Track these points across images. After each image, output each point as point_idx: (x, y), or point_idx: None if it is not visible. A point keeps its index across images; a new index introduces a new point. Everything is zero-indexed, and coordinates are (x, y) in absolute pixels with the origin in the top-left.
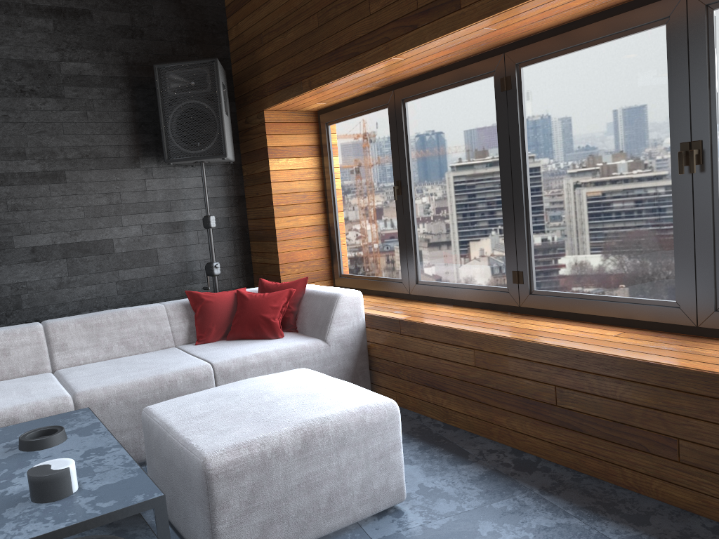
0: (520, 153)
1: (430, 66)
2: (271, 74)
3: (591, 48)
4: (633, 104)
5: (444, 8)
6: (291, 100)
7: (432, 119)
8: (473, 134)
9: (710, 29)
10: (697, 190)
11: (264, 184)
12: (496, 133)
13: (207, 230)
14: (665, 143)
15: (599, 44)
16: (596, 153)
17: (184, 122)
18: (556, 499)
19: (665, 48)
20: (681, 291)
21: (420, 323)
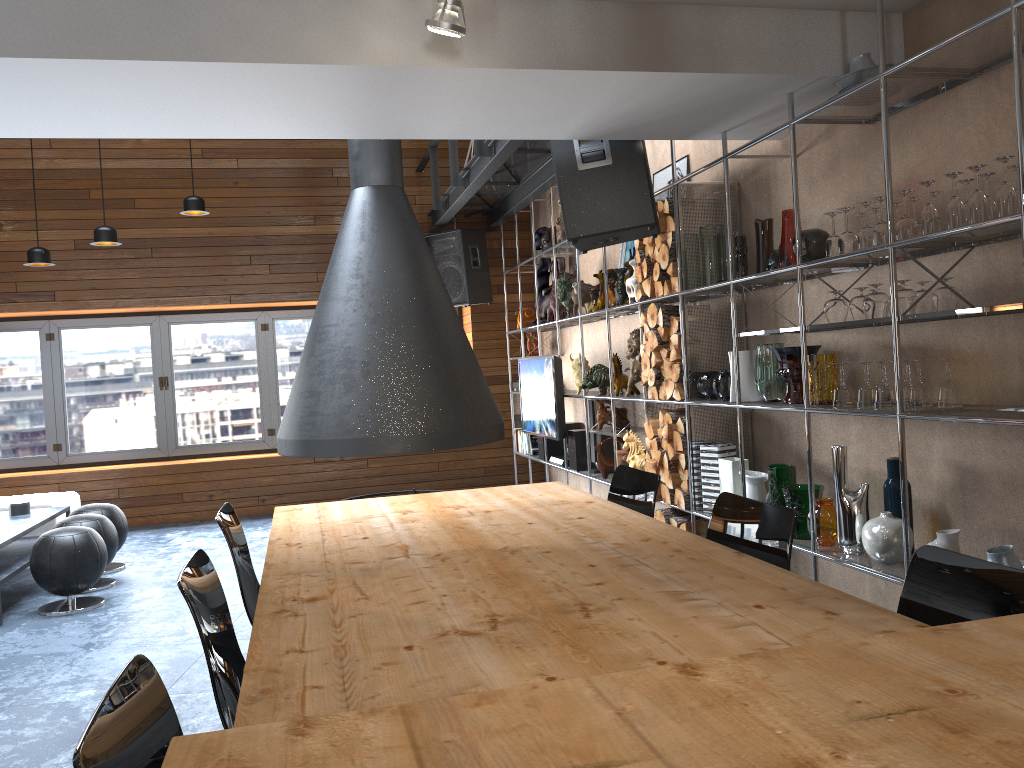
0: (61, 376)
1: None
2: None
3: (109, 328)
4: (134, 357)
5: (42, 297)
6: None
7: None
8: (19, 362)
9: (170, 332)
10: (167, 397)
11: None
12: (39, 363)
13: None
14: (150, 376)
15: (114, 327)
16: (112, 379)
17: None
18: (139, 530)
19: (149, 335)
20: (161, 441)
21: (7, 477)
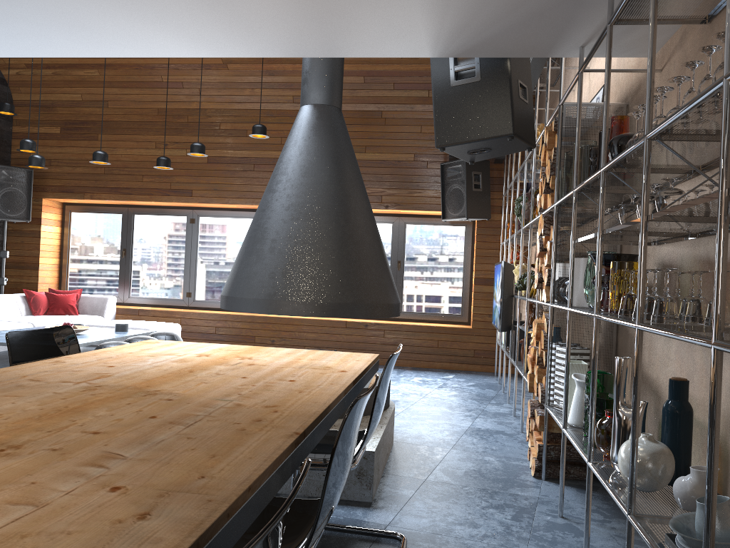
0: (196, 247)
1: (157, 205)
2: (55, 182)
3: (228, 218)
4: (241, 239)
5: (184, 193)
6: (70, 199)
7: (150, 225)
8: (173, 236)
9: None
10: None
11: (32, 237)
12: (184, 238)
13: (3, 259)
14: None
15: (231, 218)
16: (226, 252)
17: (8, 198)
18: None
19: None
20: None
21: (152, 309)
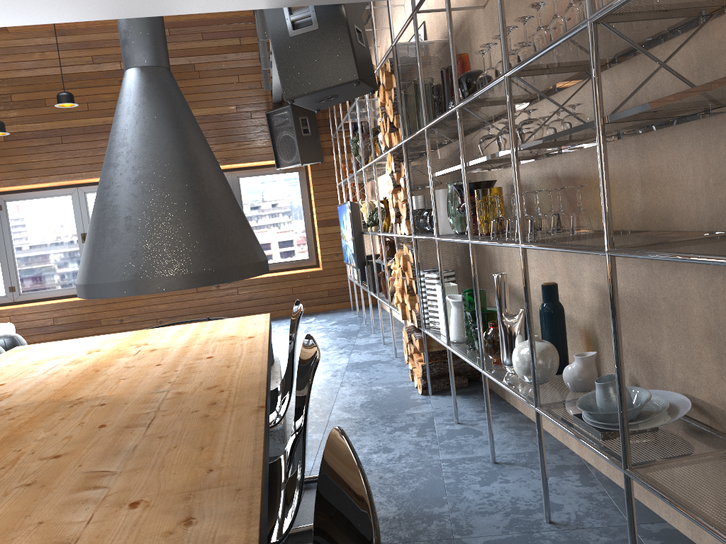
0: (10, 236)
1: None
2: None
3: (41, 199)
4: (61, 220)
5: None
6: None
7: None
8: None
9: (86, 199)
10: None
11: None
12: None
13: None
14: (75, 233)
15: (45, 198)
16: (47, 236)
17: None
18: None
19: (72, 203)
20: None
21: None
